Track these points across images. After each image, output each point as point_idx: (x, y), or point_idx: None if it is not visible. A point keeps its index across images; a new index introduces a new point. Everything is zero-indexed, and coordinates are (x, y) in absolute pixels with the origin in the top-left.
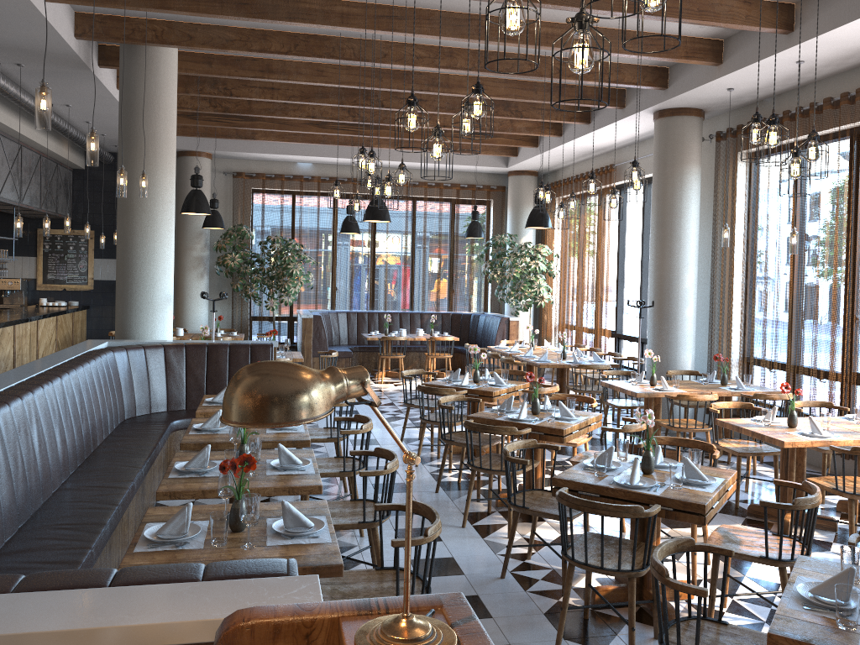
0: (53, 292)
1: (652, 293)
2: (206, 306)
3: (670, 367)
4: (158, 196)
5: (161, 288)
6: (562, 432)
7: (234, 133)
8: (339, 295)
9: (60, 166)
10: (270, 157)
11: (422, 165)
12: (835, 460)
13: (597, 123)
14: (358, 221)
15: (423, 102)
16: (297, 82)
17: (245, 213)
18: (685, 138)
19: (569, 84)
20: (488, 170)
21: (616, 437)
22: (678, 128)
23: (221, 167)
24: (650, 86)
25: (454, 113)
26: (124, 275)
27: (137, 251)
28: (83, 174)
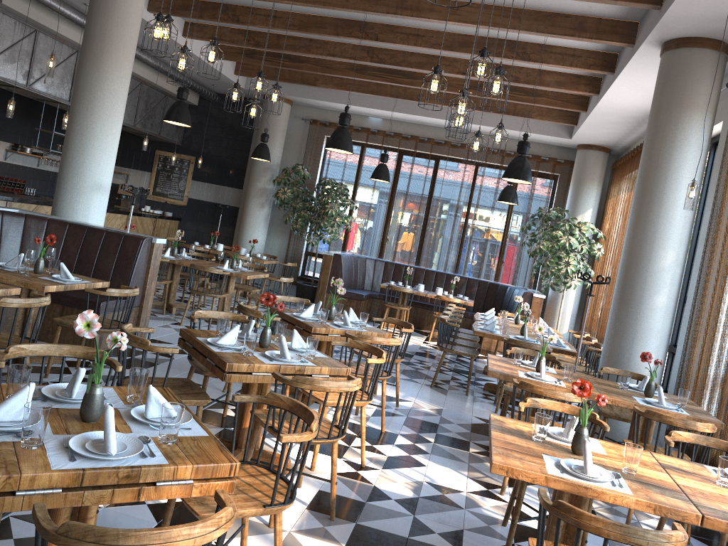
0: (158, 203)
1: (619, 270)
2: (262, 233)
3: (621, 366)
4: (100, 88)
5: (89, 174)
6: (225, 366)
7: (299, 78)
8: (385, 245)
9: (170, 98)
10: (340, 107)
11: (483, 129)
12: (540, 517)
13: (617, 71)
14: (414, 177)
15: (420, 38)
16: (267, 0)
17: (314, 157)
18: (690, 77)
19: (564, 13)
20: (554, 141)
21: (282, 391)
22: (682, 63)
23: (302, 114)
24: (636, 3)
25: (452, 52)
26: (62, 158)
27: (73, 136)
28: (195, 109)
